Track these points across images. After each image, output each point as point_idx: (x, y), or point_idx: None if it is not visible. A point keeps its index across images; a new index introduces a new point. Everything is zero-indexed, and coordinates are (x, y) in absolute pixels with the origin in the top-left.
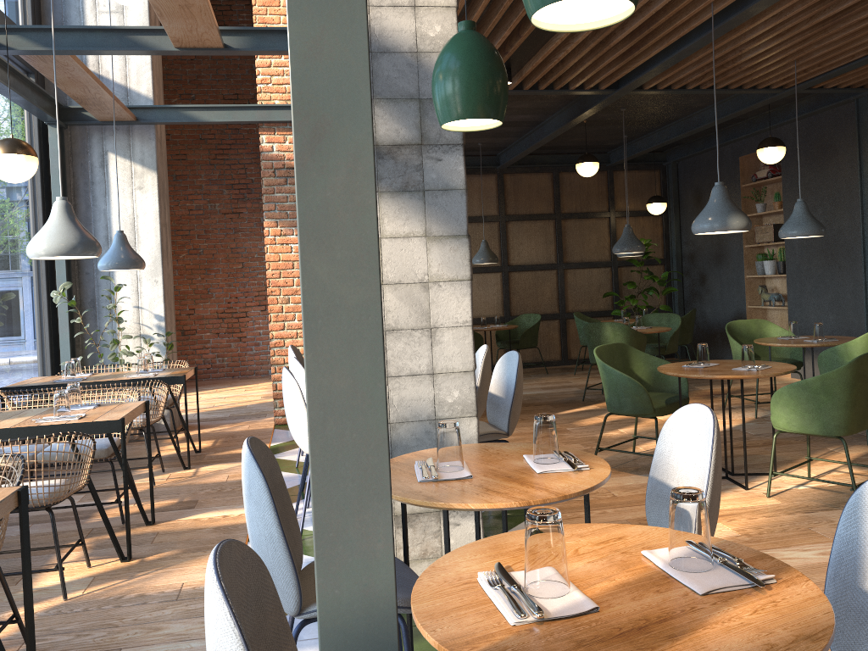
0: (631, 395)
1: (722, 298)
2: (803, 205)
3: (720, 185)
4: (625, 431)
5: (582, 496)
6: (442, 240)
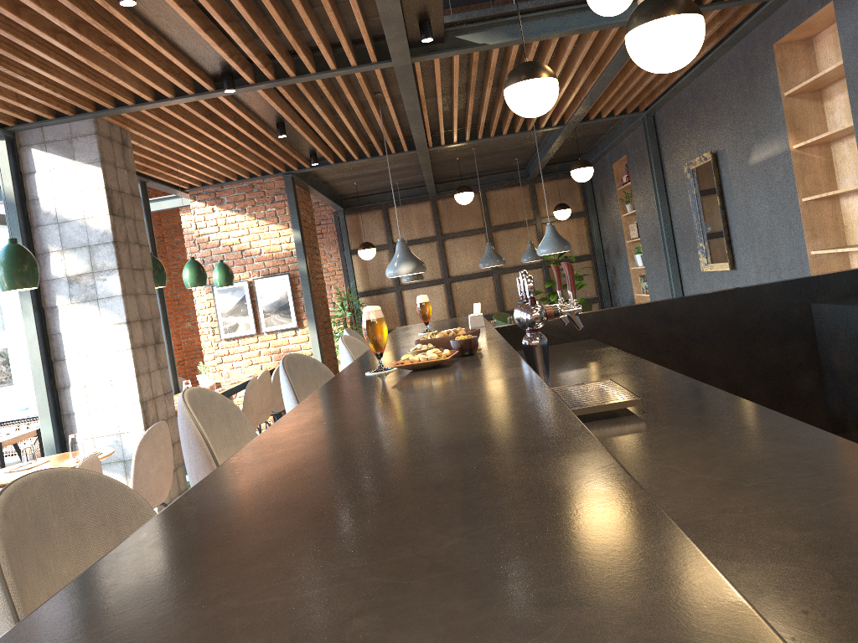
0: None
1: (624, 288)
2: (549, 228)
3: (400, 241)
4: None
5: None
6: (111, 327)
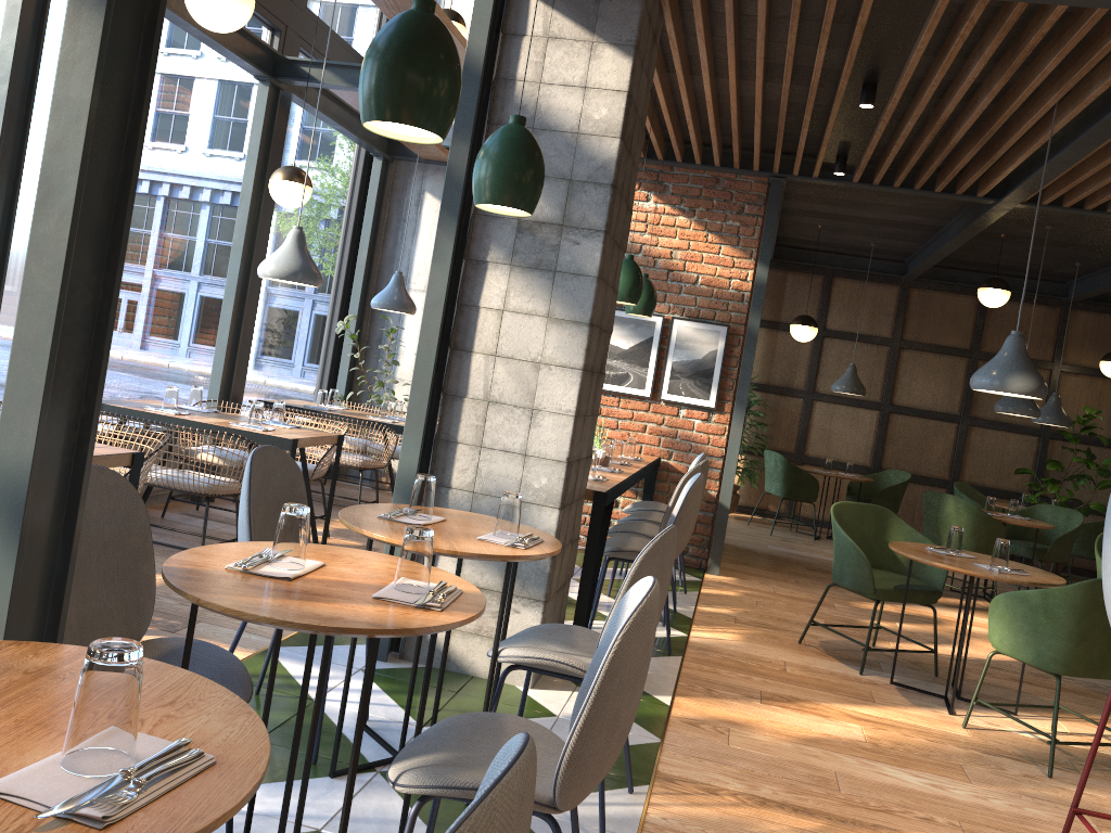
0: (853, 565)
1: None
2: None
3: (1017, 335)
4: (902, 626)
5: (748, 659)
6: (562, 324)
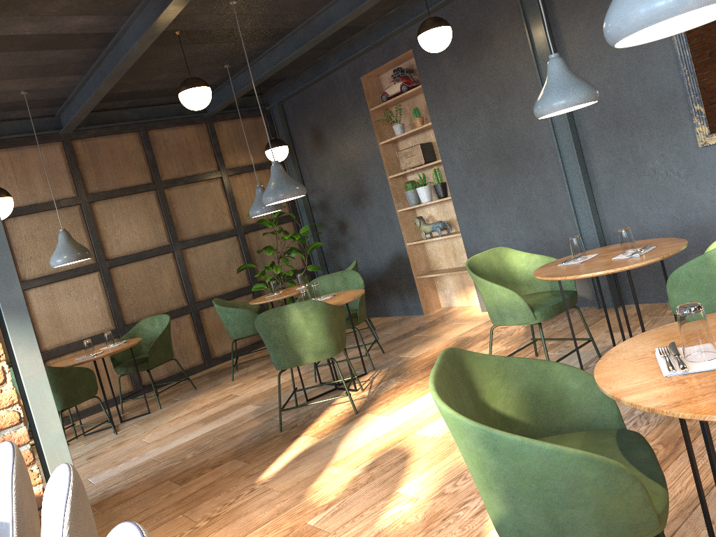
0: (596, 499)
1: (373, 242)
2: (562, 61)
3: None
4: (414, 491)
5: None
6: None
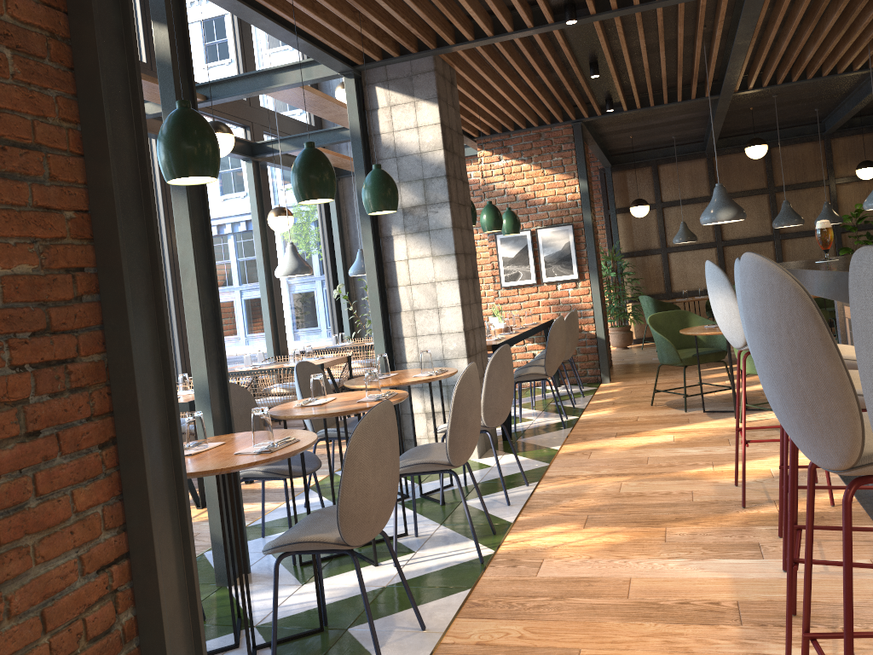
0: (665, 349)
1: None
2: None
3: (718, 186)
4: (729, 382)
5: (614, 420)
6: (440, 257)
